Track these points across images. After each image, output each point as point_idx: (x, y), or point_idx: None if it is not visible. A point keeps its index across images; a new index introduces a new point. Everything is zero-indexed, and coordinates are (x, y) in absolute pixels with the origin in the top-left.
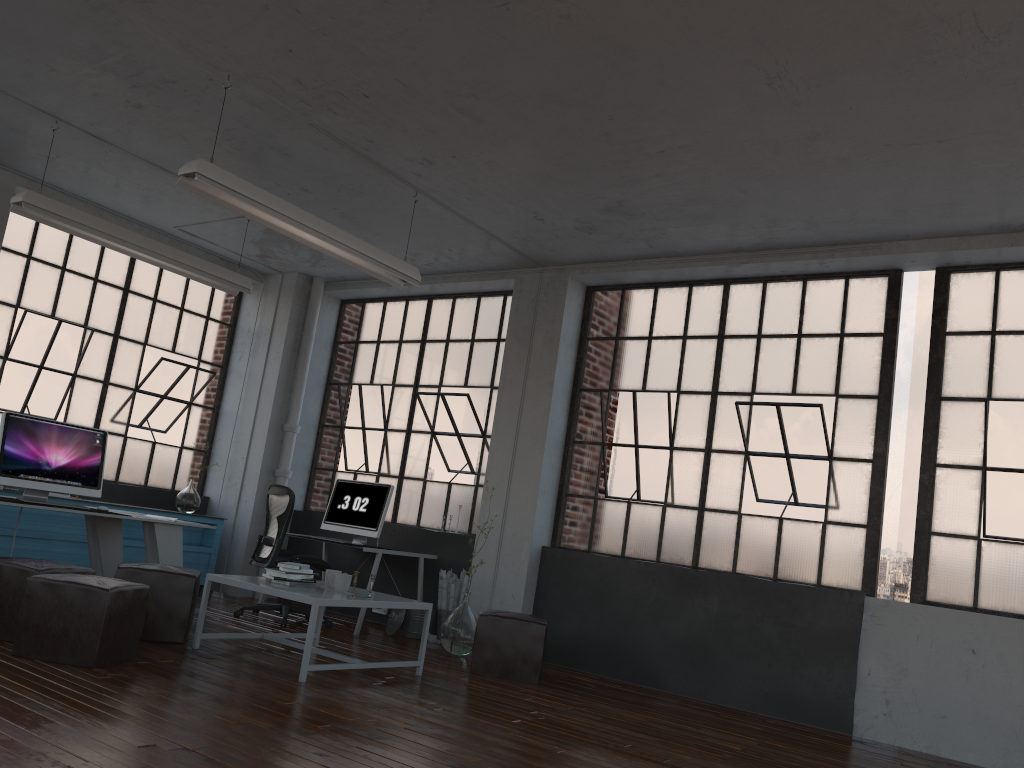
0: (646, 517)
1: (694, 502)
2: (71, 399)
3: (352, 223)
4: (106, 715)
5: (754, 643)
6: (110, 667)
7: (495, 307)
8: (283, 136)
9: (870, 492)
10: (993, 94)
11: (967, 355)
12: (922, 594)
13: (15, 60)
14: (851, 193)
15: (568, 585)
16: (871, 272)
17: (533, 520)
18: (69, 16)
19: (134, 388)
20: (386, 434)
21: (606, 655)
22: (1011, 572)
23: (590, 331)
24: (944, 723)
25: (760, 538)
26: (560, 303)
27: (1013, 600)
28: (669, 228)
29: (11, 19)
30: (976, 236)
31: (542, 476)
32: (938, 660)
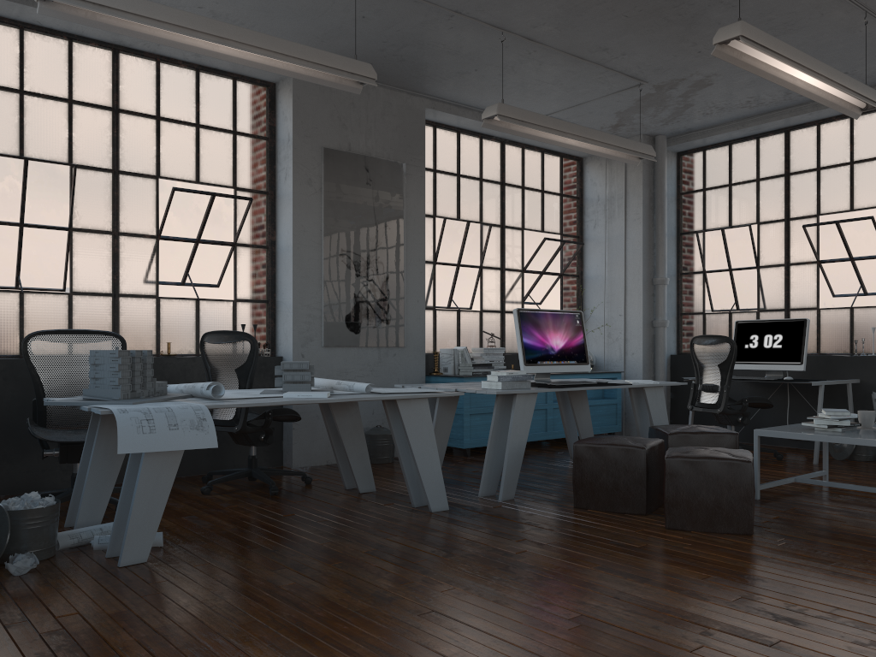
0: None
1: None
2: (482, 288)
3: None
4: None
5: None
6: (757, 531)
7: (875, 124)
8: None
9: None
10: None
11: None
12: None
13: None
14: None
15: None
16: None
17: None
18: None
19: (522, 269)
20: (759, 271)
21: None
22: None
23: None
24: None
25: None
26: None
27: None
28: None
29: None
30: None
31: None
32: None
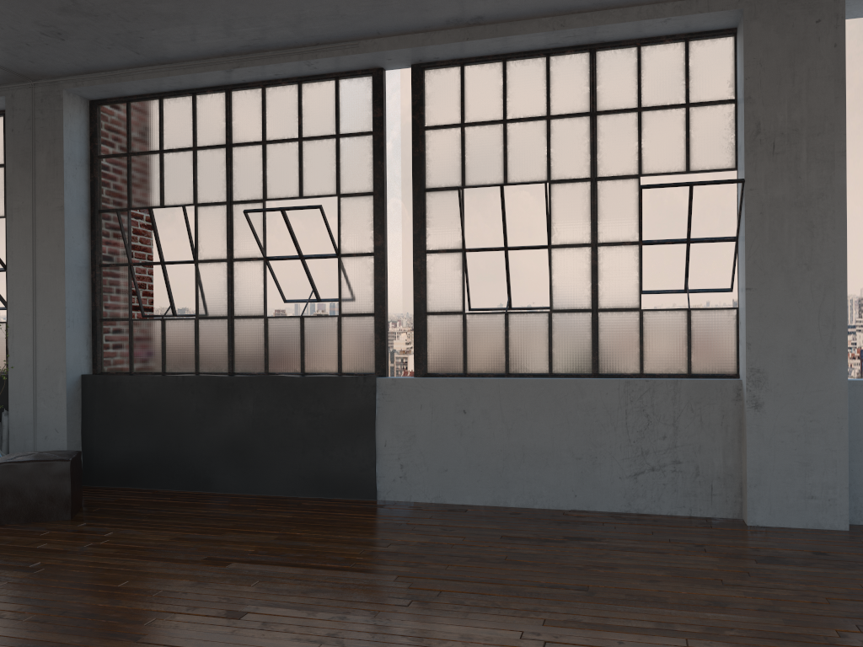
0: (181, 332)
1: (224, 312)
2: None
3: None
4: None
5: (289, 435)
6: None
7: None
8: None
9: (374, 283)
10: None
11: (443, 148)
12: (423, 368)
13: None
14: None
15: (113, 409)
16: (357, 72)
17: (65, 351)
18: None
19: None
20: None
21: (158, 469)
22: (490, 338)
23: (101, 149)
24: (447, 475)
25: (286, 338)
26: (58, 120)
27: (493, 362)
28: (145, 31)
29: None
30: (438, 32)
31: (68, 305)
32: (438, 424)
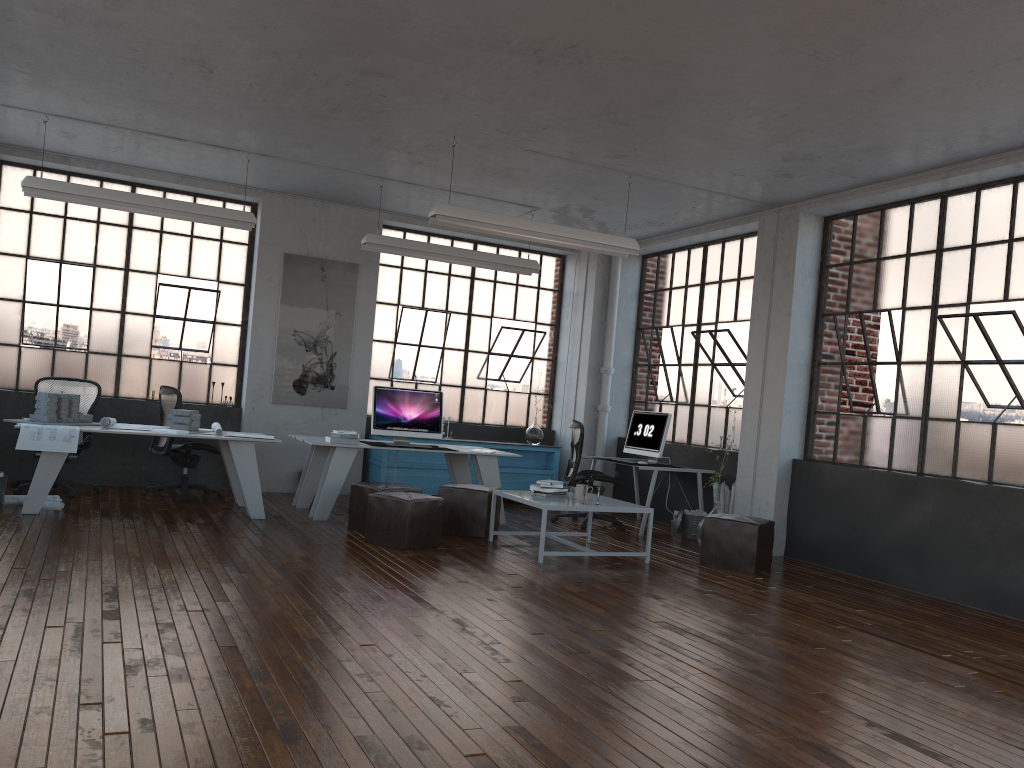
0: (879, 429)
1: (918, 412)
2: (443, 366)
3: (606, 202)
4: (384, 573)
5: (964, 542)
6: (417, 550)
7: (754, 246)
8: (514, 160)
9: None
10: (1020, 20)
11: None
12: None
13: (340, 154)
14: (986, 108)
15: (813, 492)
16: None
17: (779, 437)
18: (351, 127)
19: (487, 352)
20: (680, 368)
21: (844, 553)
22: None
23: (829, 259)
24: None
25: (976, 443)
26: (793, 239)
27: None
28: (853, 162)
29: (324, 135)
30: None
31: (785, 397)
32: None
